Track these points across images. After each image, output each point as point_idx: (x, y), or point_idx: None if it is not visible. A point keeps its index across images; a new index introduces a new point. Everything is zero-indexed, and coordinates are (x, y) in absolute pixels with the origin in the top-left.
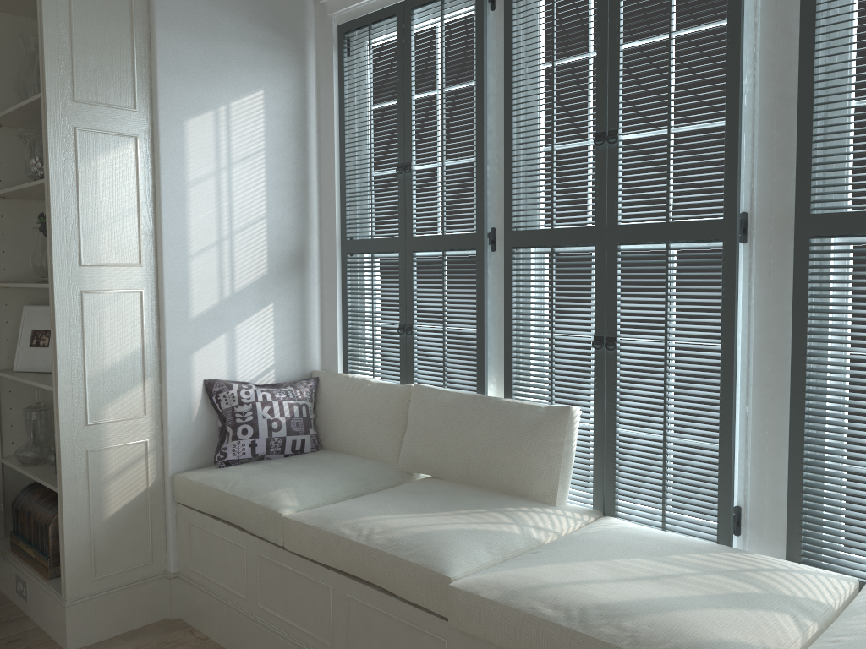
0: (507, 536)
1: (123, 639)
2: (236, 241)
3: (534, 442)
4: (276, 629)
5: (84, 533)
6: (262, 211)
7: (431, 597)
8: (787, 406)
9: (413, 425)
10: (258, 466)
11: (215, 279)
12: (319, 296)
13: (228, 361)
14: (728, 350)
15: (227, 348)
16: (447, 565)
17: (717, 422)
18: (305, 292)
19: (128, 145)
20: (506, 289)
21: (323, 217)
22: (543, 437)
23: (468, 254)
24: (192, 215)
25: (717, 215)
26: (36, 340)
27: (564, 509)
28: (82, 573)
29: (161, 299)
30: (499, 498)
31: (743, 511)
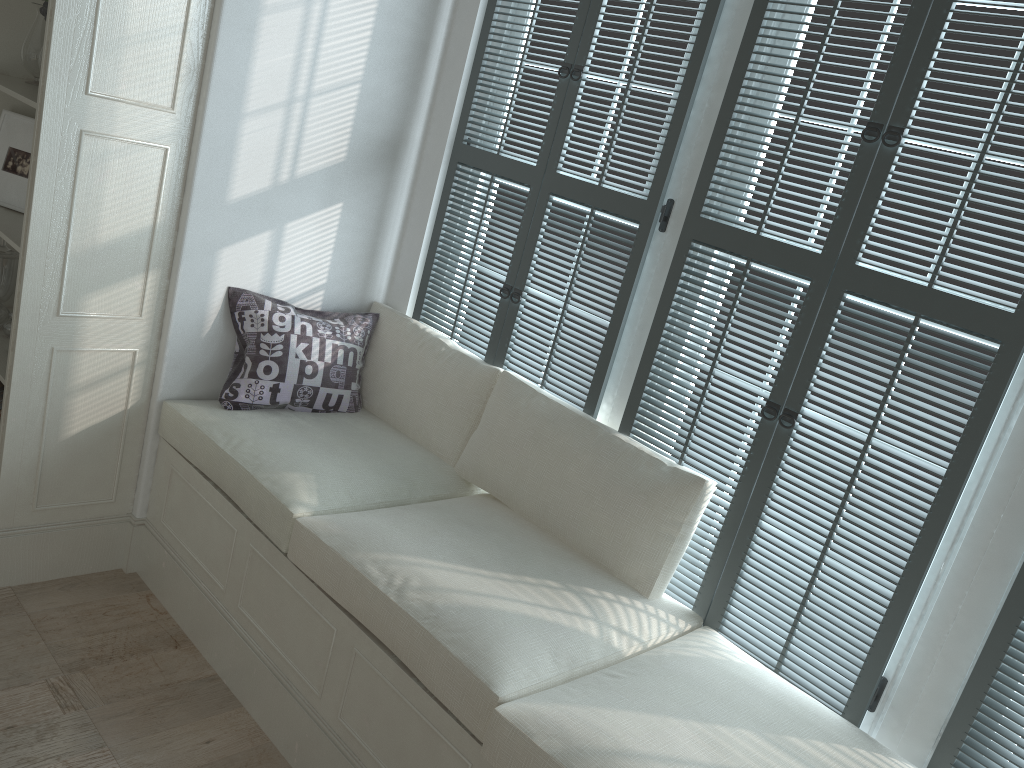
0: (581, 639)
1: (60, 587)
2: (312, 107)
3: (645, 510)
4: (254, 644)
5: (30, 452)
6: (358, 72)
7: (466, 707)
8: (1002, 587)
9: (489, 426)
10: (275, 421)
11: (272, 154)
12: (405, 205)
13: (266, 268)
14: (951, 490)
15: (267, 251)
16: (498, 675)
17: (899, 574)
18: (389, 197)
19: None
20: (666, 293)
21: (438, 99)
22: (658, 507)
23: (626, 226)
24: (259, 56)
25: (1007, 306)
26: (13, 163)
27: (657, 605)
28: (20, 500)
29: (193, 167)
30: (578, 565)
31: (888, 685)
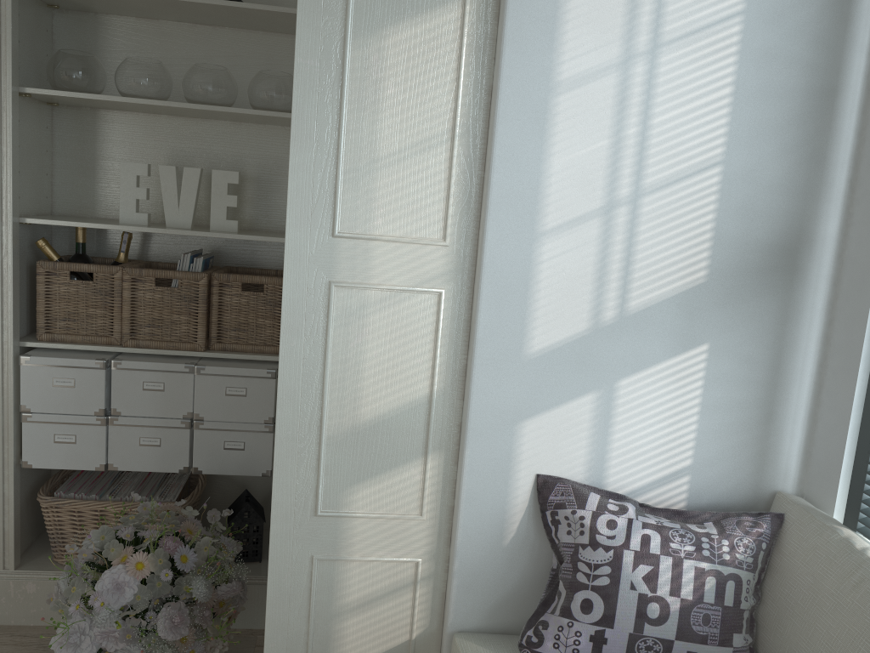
0: None
1: None
2: (645, 209)
3: None
4: None
5: None
6: (715, 150)
7: None
8: None
9: None
10: None
11: (587, 283)
12: (820, 339)
13: (592, 446)
14: None
15: (592, 421)
16: None
17: None
18: (788, 329)
19: (449, 8)
20: None
21: (862, 169)
22: None
23: None
24: (556, 150)
25: None
26: None
27: None
28: None
29: (473, 312)
30: None
31: None
